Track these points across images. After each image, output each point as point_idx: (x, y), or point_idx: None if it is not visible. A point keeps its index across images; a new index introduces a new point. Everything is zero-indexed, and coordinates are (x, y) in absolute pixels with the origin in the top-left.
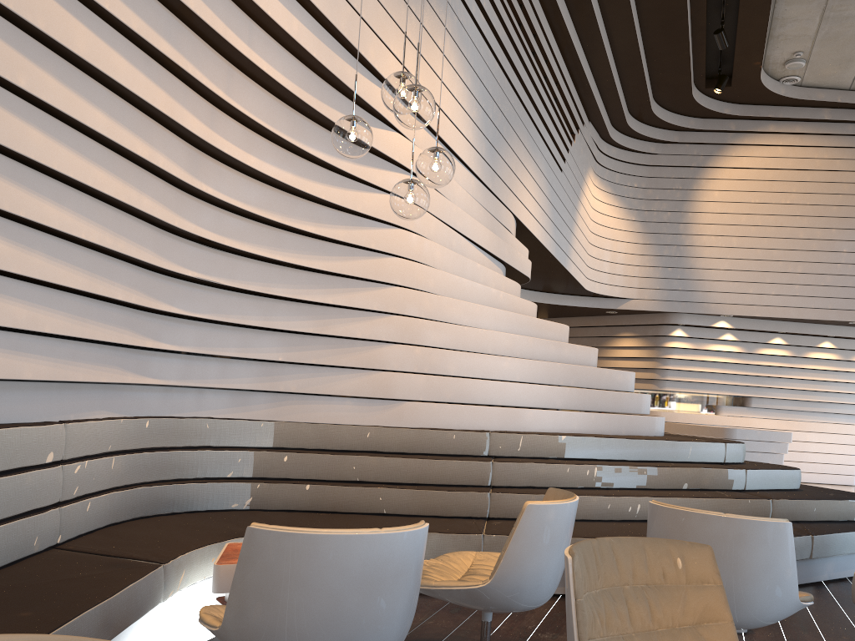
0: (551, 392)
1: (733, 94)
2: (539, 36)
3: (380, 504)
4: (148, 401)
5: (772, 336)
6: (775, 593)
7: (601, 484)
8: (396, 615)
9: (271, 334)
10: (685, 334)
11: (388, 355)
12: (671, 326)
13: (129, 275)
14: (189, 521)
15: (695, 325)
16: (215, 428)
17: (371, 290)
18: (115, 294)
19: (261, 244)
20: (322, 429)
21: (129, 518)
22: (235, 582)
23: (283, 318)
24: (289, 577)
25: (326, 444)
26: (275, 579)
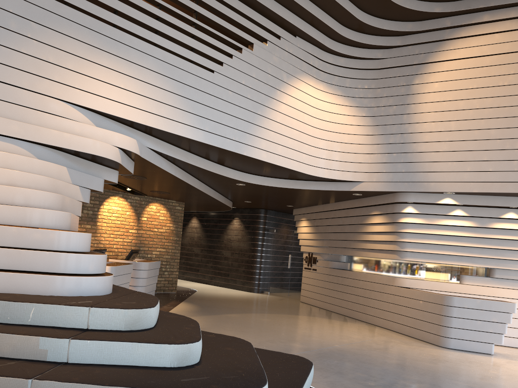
0: None
1: None
2: None
3: None
4: None
5: (505, 211)
6: None
7: None
8: None
9: None
10: (415, 210)
11: None
12: (403, 204)
13: None
14: None
15: (420, 202)
16: None
17: None
18: None
19: None
20: None
21: None
22: None
23: None
24: None
25: None
26: None
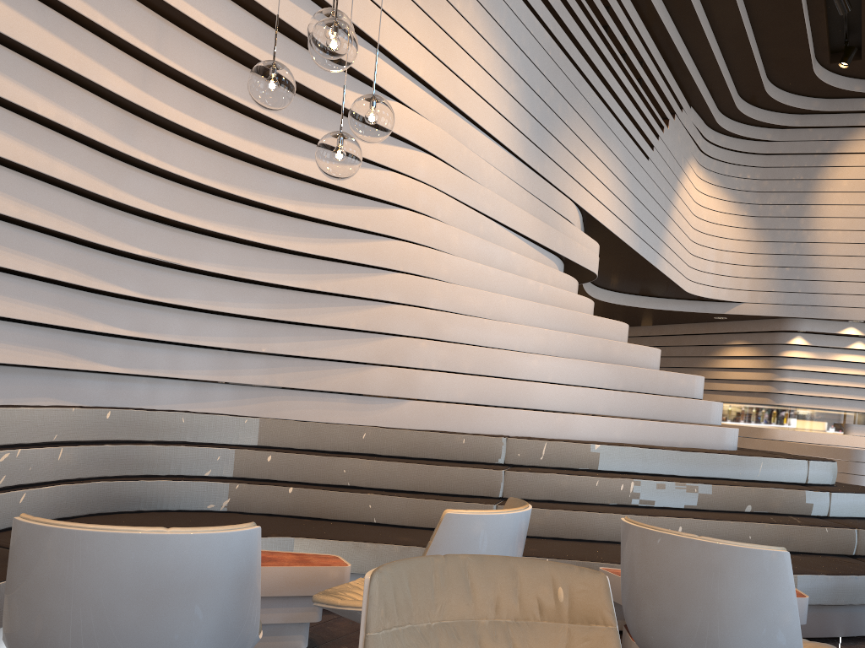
0: (591, 396)
1: (864, 69)
2: (614, 8)
3: (369, 512)
4: (112, 391)
5: None
6: (766, 643)
7: (639, 501)
8: (197, 637)
9: (254, 323)
10: (806, 342)
11: (388, 349)
12: (790, 333)
13: (56, 250)
14: (148, 520)
15: (817, 331)
16: (192, 423)
17: (367, 276)
18: (35, 269)
19: (230, 223)
20: (313, 428)
21: (83, 514)
22: (7, 584)
23: (265, 305)
24: (48, 581)
25: (317, 444)
26: (35, 583)
